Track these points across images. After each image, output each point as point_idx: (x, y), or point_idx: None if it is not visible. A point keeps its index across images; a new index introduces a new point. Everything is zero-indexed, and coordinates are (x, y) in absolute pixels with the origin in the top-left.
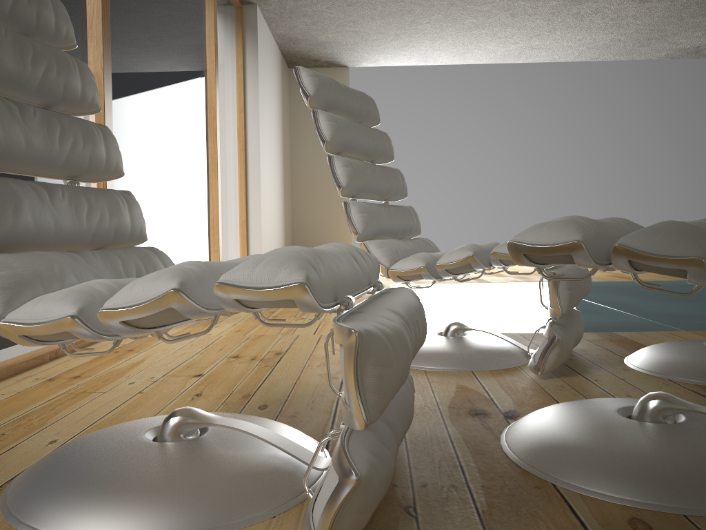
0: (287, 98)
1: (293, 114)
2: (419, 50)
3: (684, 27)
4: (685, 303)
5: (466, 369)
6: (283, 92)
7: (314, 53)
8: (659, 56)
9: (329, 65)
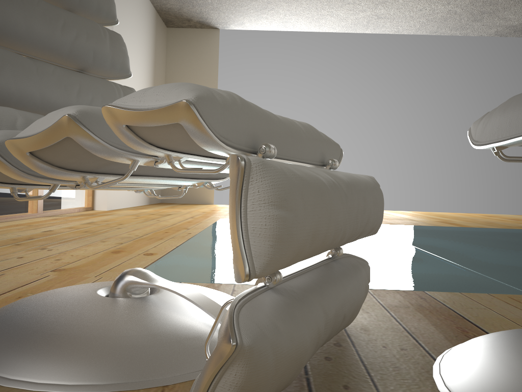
0: (162, 52)
1: (168, 68)
2: (278, 14)
3: (514, 0)
4: (519, 253)
5: (66, 387)
6: (157, 45)
7: (185, 11)
8: (490, 32)
9: (201, 25)
